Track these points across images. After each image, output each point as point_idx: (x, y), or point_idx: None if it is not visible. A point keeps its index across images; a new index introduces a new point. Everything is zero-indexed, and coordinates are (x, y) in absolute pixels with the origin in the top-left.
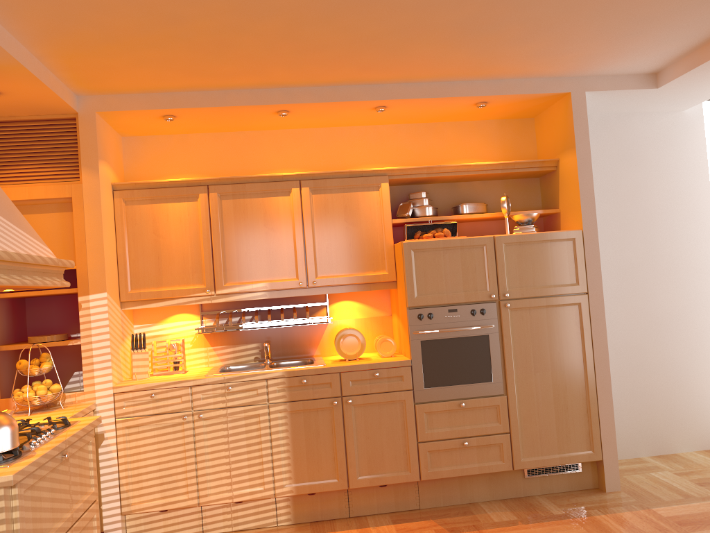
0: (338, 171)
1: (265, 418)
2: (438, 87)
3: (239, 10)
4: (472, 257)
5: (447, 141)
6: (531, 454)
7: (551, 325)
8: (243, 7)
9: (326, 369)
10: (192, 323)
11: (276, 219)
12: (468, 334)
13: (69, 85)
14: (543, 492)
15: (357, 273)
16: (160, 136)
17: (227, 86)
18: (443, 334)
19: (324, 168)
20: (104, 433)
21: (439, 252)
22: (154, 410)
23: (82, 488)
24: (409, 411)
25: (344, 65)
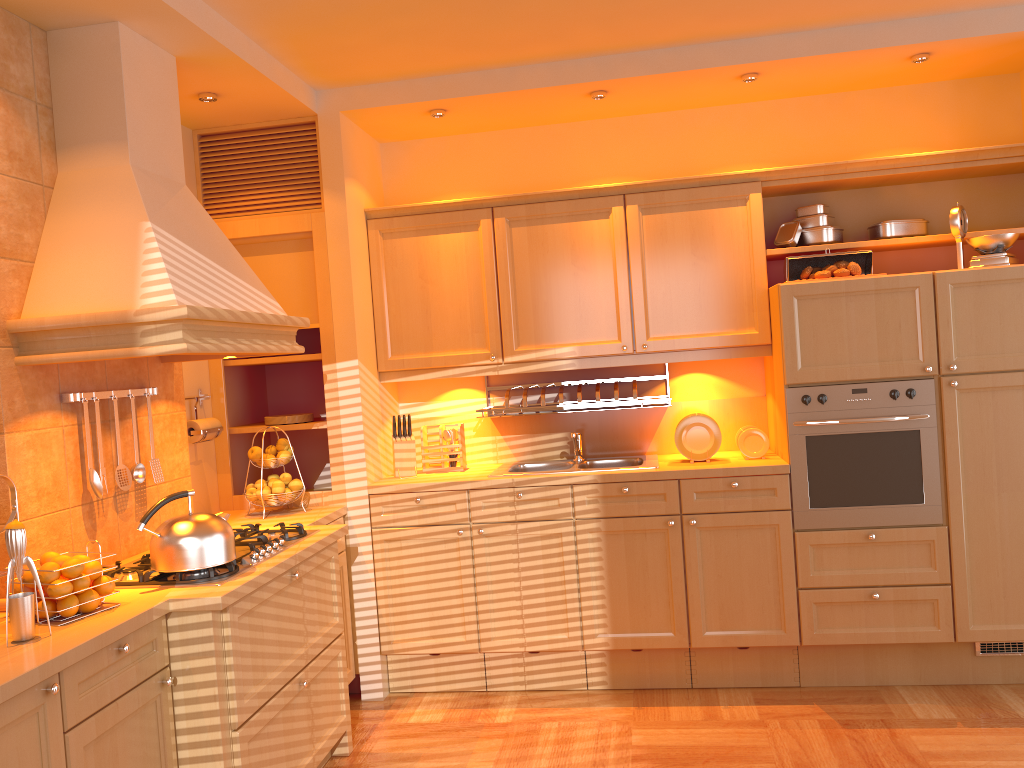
0: (681, 179)
1: (570, 540)
2: (844, 34)
3: None
4: (895, 308)
5: (863, 122)
6: (987, 620)
7: None
8: None
9: (659, 474)
10: (475, 402)
11: (589, 254)
12: (884, 428)
13: (303, 76)
14: (1008, 680)
15: (710, 332)
16: (430, 139)
17: (514, 61)
18: (842, 428)
19: (664, 175)
20: (357, 546)
21: (840, 299)
22: (420, 520)
23: (322, 617)
24: (785, 541)
25: (686, 14)
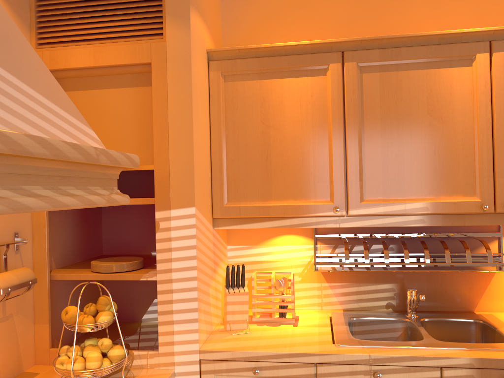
0: None
1: None
2: None
3: None
4: None
5: None
6: None
7: None
8: None
9: None
10: (302, 248)
11: (447, 103)
12: None
13: None
14: None
15: None
16: None
17: None
18: None
19: None
20: None
21: None
22: None
23: None
24: None
25: None
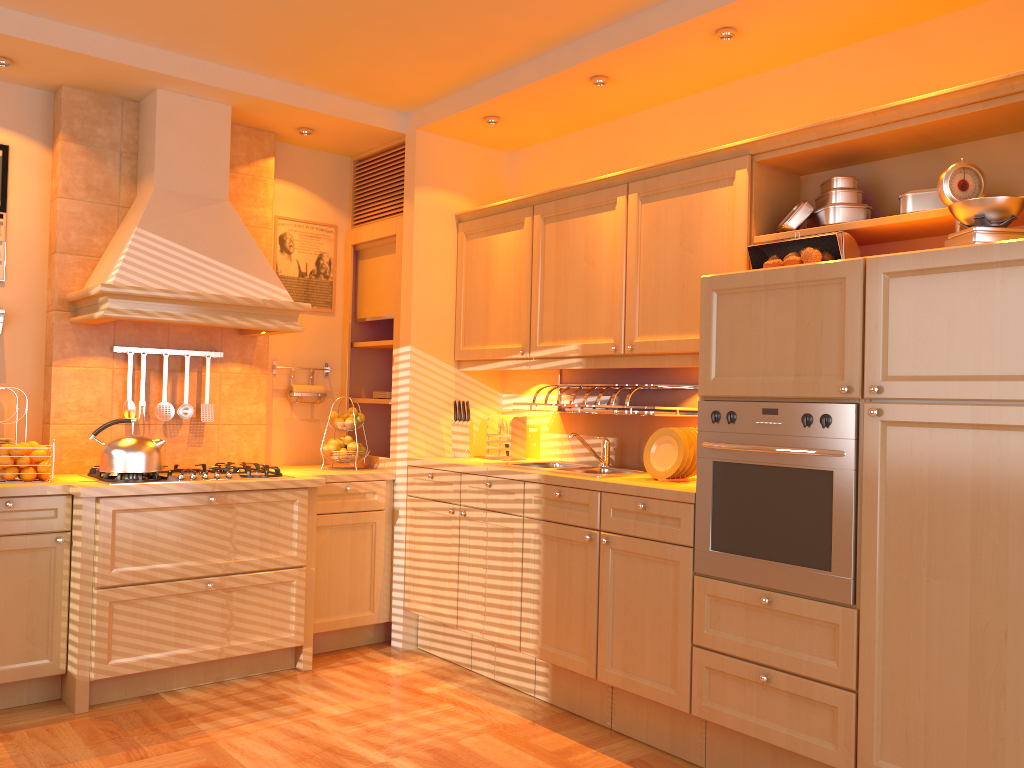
0: (671, 160)
1: (518, 537)
2: None
3: None
4: (818, 305)
5: (937, 60)
6: (900, 759)
7: (983, 473)
8: None
9: (585, 482)
10: (551, 398)
11: (597, 248)
12: (793, 462)
13: (374, 104)
14: None
15: (689, 334)
16: (540, 144)
17: (504, 61)
18: (749, 456)
19: None
20: (398, 510)
21: (759, 294)
22: (432, 494)
23: (267, 545)
24: (683, 583)
25: None
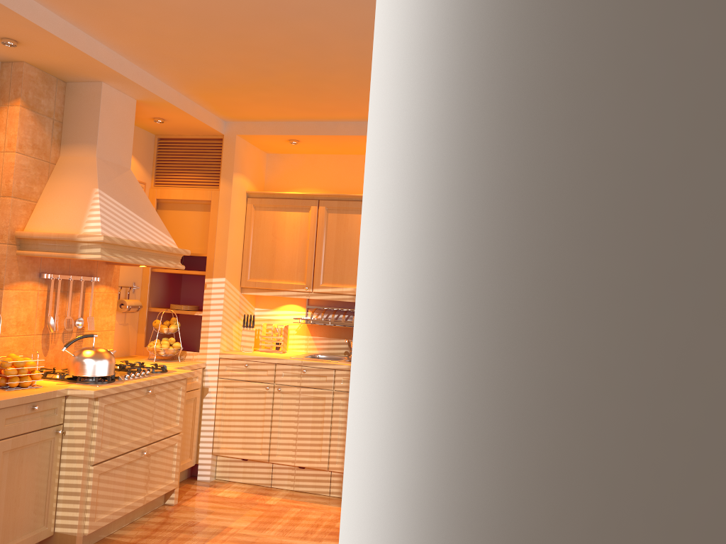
0: None
1: (329, 402)
2: None
3: (310, 66)
4: None
5: None
6: None
7: None
8: (311, 64)
9: None
10: (299, 313)
11: None
12: None
13: (215, 114)
14: None
15: None
16: (295, 155)
17: (335, 118)
18: None
19: None
20: (208, 387)
21: None
22: (246, 377)
23: (167, 420)
24: None
25: None
